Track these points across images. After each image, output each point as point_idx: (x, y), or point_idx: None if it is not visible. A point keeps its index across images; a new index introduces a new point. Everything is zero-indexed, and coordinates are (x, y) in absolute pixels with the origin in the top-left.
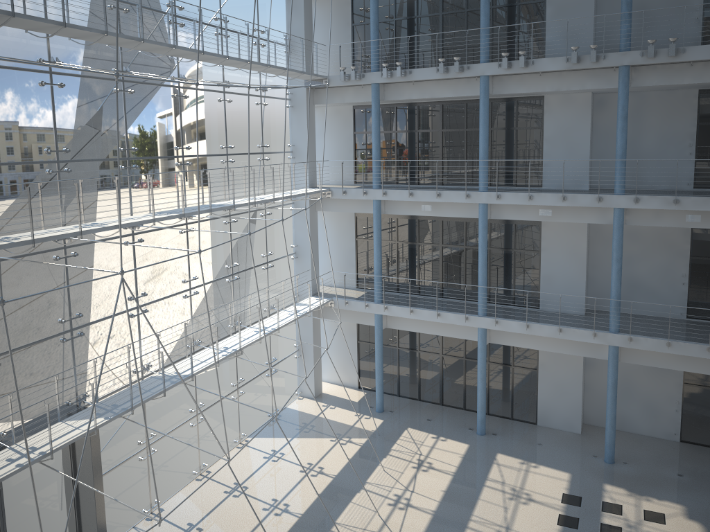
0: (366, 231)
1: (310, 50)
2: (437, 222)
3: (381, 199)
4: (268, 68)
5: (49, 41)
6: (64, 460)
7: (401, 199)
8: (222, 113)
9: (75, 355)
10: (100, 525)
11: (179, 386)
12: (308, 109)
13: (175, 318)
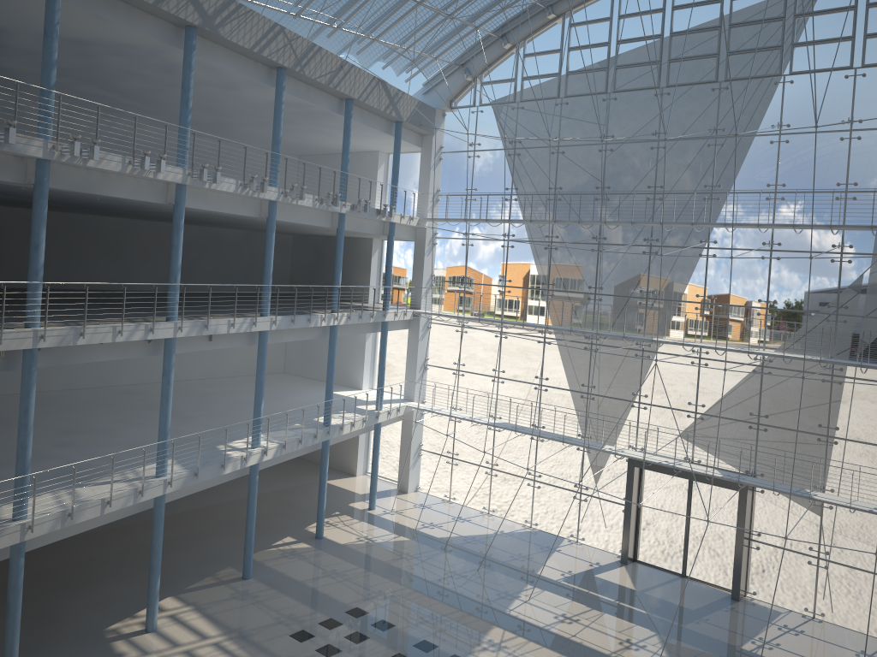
0: None
1: None
2: None
3: None
4: None
5: (773, 230)
6: (735, 507)
7: None
8: None
9: (757, 442)
10: (735, 563)
11: (872, 533)
12: None
13: (876, 468)
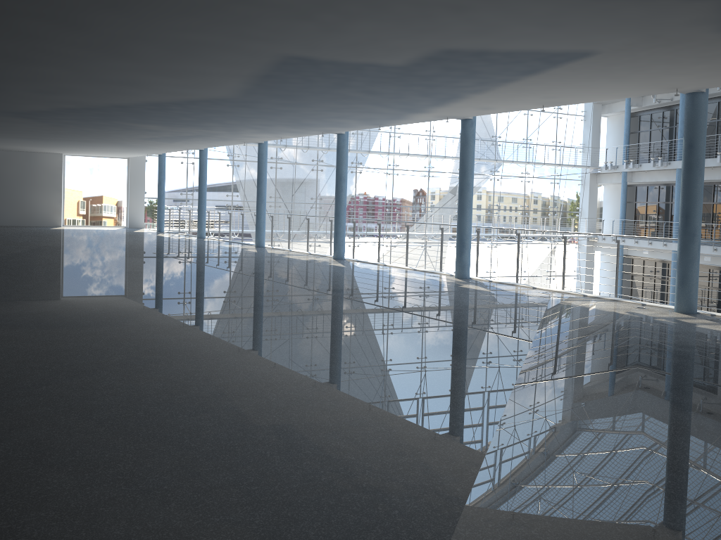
0: (626, 268)
1: (596, 150)
2: (665, 264)
3: (621, 244)
4: (546, 164)
5: (429, 159)
6: None
7: (631, 245)
8: (522, 188)
9: None
10: None
11: None
12: (590, 186)
13: None
